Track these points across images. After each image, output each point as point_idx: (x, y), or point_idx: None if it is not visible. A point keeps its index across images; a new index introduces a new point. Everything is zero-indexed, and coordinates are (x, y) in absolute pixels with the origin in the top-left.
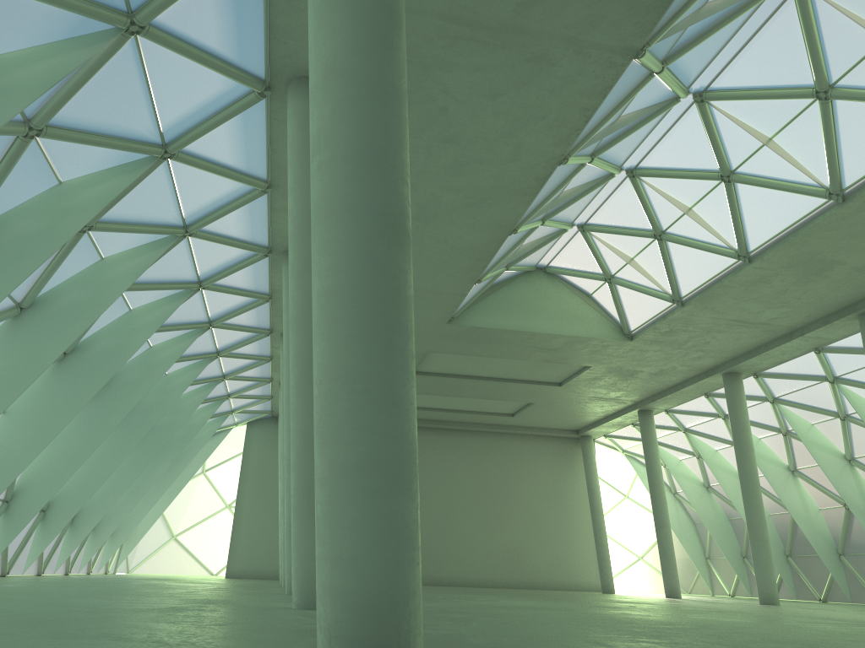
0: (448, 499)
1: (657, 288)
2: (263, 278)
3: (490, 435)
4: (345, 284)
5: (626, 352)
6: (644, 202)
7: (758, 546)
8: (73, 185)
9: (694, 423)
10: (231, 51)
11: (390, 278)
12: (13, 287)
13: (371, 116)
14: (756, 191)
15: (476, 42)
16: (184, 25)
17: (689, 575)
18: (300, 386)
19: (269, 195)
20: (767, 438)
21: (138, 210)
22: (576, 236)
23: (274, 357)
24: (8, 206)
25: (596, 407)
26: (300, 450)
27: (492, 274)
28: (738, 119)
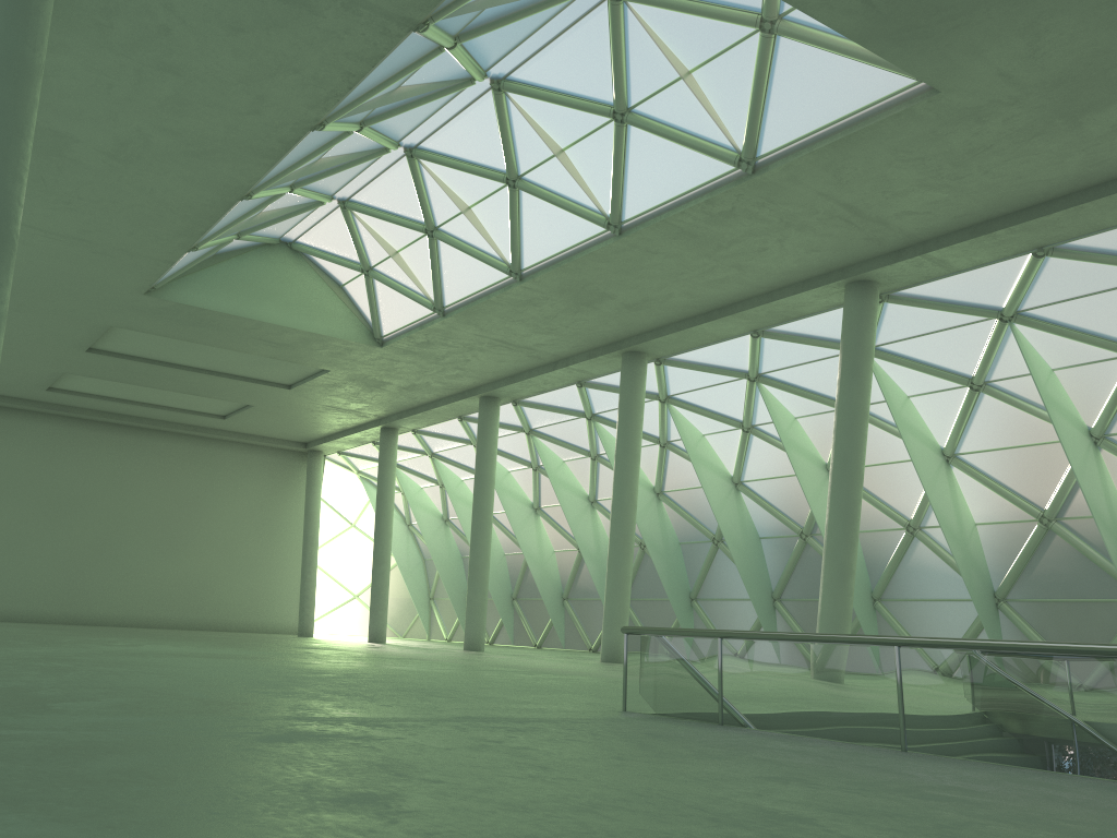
0: (116, 517)
1: (420, 291)
2: None
3: (190, 440)
4: None
5: (374, 359)
6: (419, 189)
7: (476, 588)
8: None
9: (443, 448)
10: None
11: None
12: None
13: None
14: (540, 205)
15: None
16: None
17: (408, 616)
18: None
19: None
20: (517, 471)
21: None
22: (335, 212)
23: None
24: None
25: (333, 418)
26: None
27: (215, 242)
28: (534, 120)
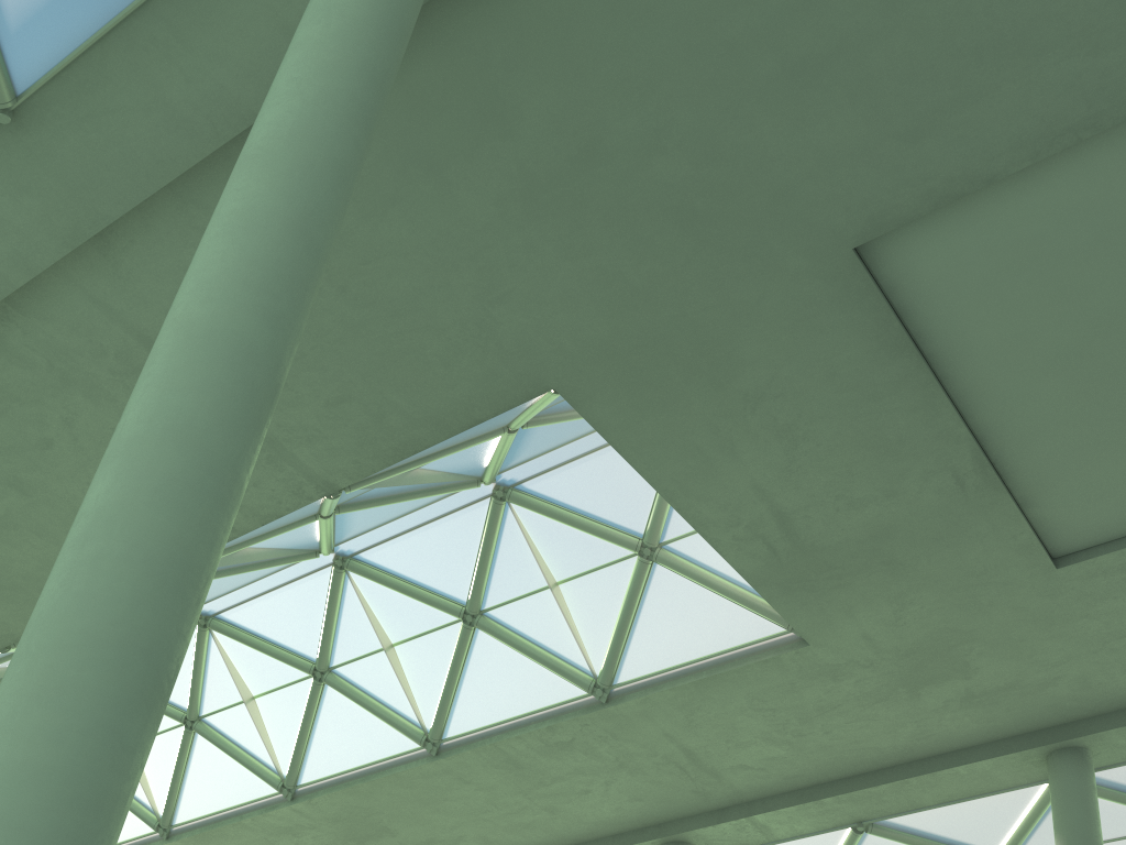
0: None
1: (146, 799)
2: None
3: None
4: (61, 768)
5: None
6: (199, 666)
7: None
8: None
9: None
10: None
11: (127, 776)
12: None
13: (205, 518)
14: (346, 705)
15: None
16: None
17: None
18: None
19: None
20: None
21: None
22: None
23: None
24: None
25: None
26: None
27: None
28: (370, 606)
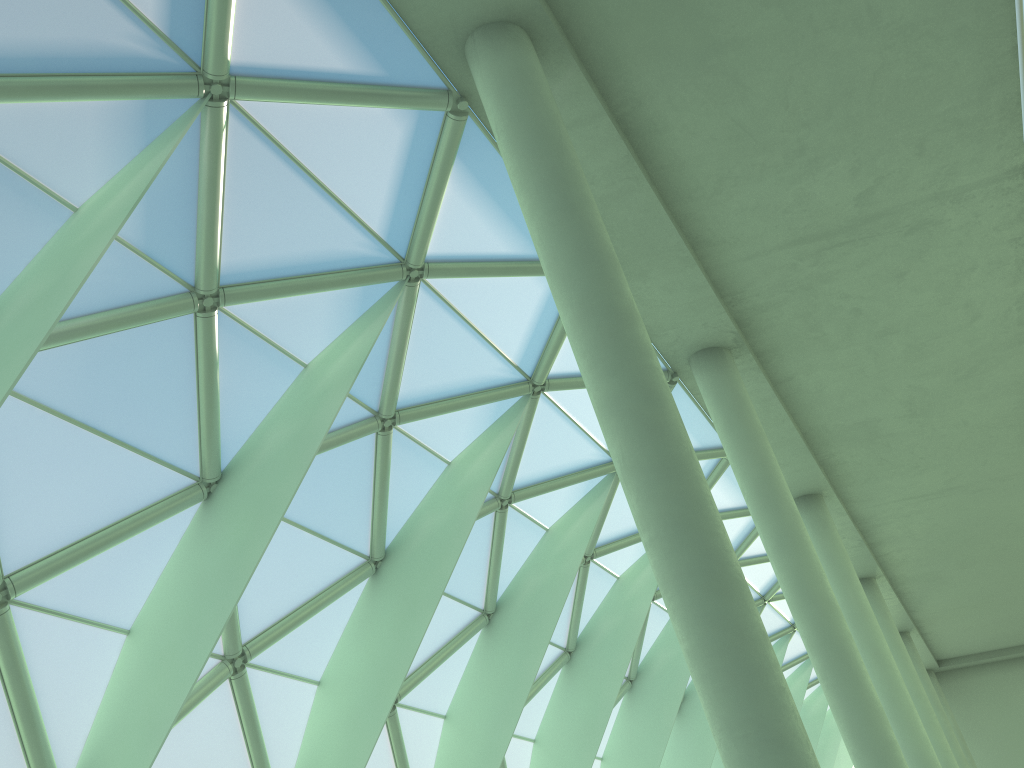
0: None
1: None
2: None
3: None
4: (697, 644)
5: None
6: None
7: None
8: (557, 528)
9: None
10: None
11: (730, 627)
12: (545, 644)
13: (663, 493)
14: None
15: (841, 245)
16: (574, 365)
17: None
18: (826, 678)
19: None
20: None
21: (624, 523)
22: None
23: None
24: (515, 568)
25: None
26: (856, 752)
27: None
28: None
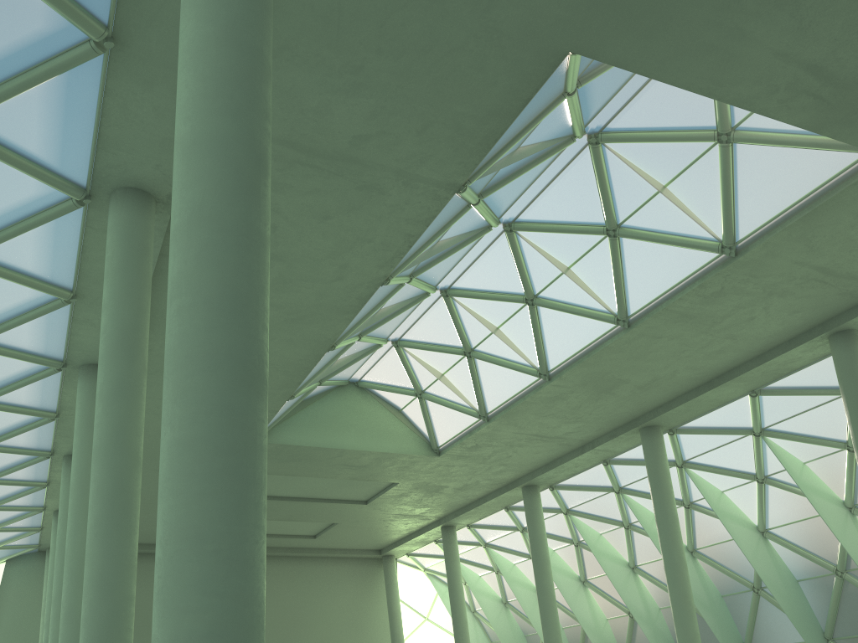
0: None
1: (465, 403)
2: (53, 394)
3: (289, 560)
4: (201, 436)
5: (433, 467)
6: (456, 320)
7: None
8: None
9: (494, 538)
10: (52, 157)
11: (248, 428)
12: None
13: (236, 262)
14: (556, 315)
15: (312, 167)
16: (3, 128)
17: None
18: (100, 526)
19: (73, 305)
20: (561, 549)
21: None
22: (390, 351)
23: (52, 482)
24: None
25: (401, 524)
26: (94, 602)
27: (305, 389)
28: (542, 248)
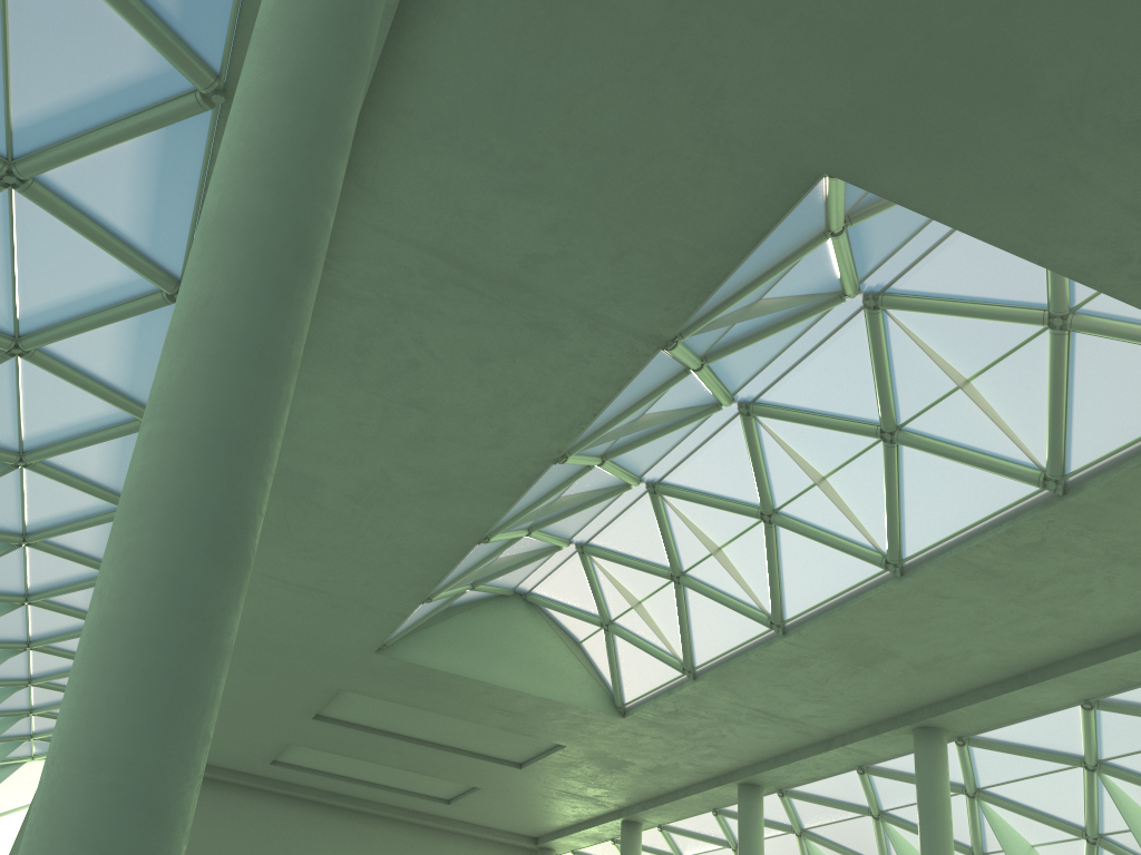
0: None
1: (666, 648)
2: None
3: (411, 828)
4: (132, 617)
5: (615, 732)
6: (663, 528)
7: None
8: None
9: (695, 851)
10: (140, 235)
11: (200, 618)
12: None
13: (236, 384)
14: (801, 542)
15: (469, 290)
16: (83, 190)
17: None
18: None
19: None
20: None
21: None
22: (573, 558)
23: None
24: None
25: (567, 806)
26: None
27: (449, 592)
28: (789, 445)
